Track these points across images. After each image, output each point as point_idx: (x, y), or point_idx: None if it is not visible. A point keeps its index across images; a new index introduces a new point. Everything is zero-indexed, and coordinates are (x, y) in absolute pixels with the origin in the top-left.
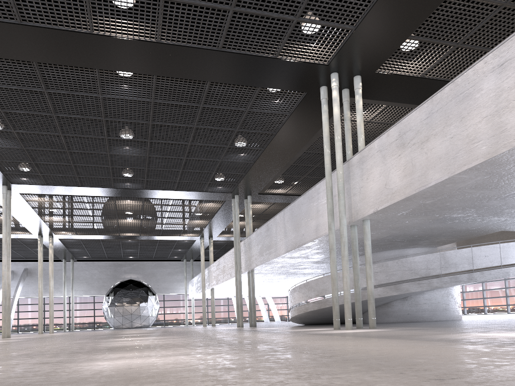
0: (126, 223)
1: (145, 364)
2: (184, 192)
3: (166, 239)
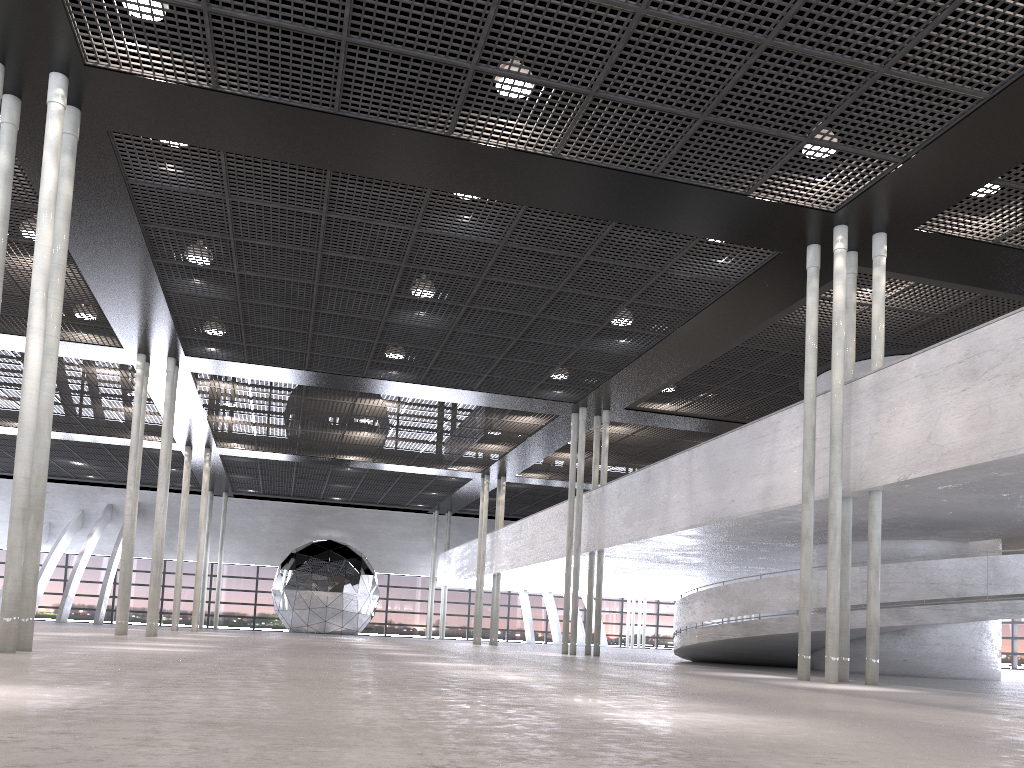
0: (357, 438)
1: (703, 723)
2: (490, 395)
3: (417, 473)
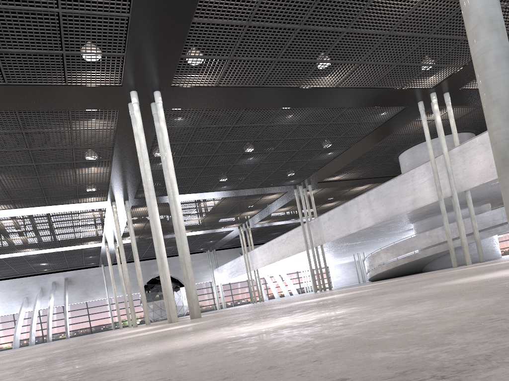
0: (190, 221)
1: None
2: (262, 188)
3: (209, 233)
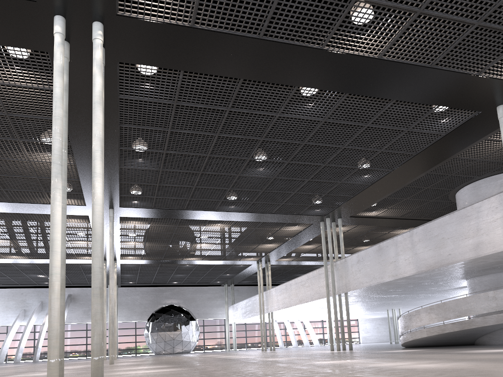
0: (198, 247)
1: None
2: (280, 215)
3: (223, 264)
